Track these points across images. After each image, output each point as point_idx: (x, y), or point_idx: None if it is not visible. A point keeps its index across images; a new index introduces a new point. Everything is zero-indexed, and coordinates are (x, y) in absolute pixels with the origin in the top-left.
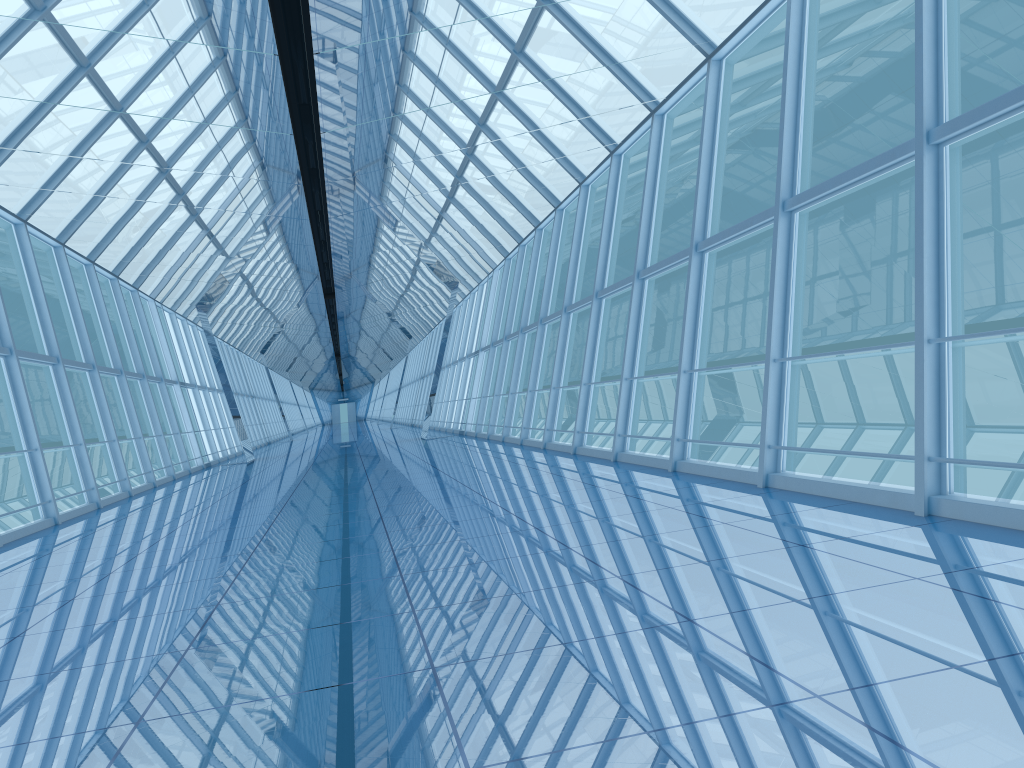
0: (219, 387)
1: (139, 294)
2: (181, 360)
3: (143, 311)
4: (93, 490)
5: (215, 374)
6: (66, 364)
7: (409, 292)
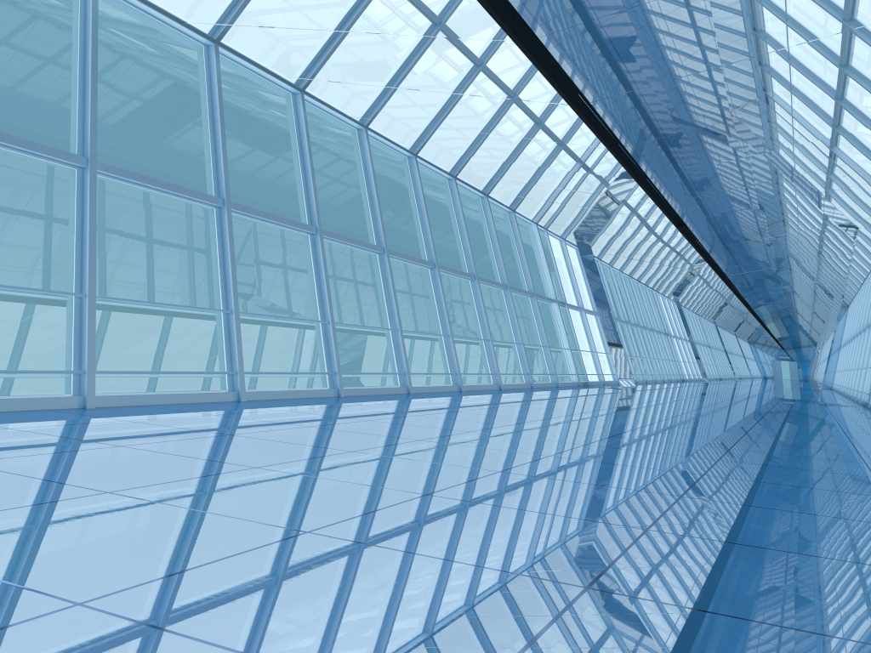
0: (594, 311)
1: (518, 216)
2: (561, 282)
3: (518, 231)
4: (405, 375)
5: (590, 298)
6: (395, 256)
7: (790, 234)
